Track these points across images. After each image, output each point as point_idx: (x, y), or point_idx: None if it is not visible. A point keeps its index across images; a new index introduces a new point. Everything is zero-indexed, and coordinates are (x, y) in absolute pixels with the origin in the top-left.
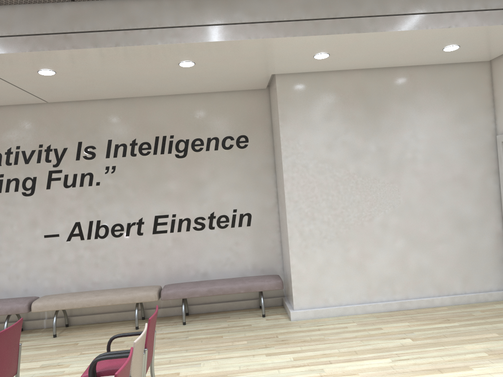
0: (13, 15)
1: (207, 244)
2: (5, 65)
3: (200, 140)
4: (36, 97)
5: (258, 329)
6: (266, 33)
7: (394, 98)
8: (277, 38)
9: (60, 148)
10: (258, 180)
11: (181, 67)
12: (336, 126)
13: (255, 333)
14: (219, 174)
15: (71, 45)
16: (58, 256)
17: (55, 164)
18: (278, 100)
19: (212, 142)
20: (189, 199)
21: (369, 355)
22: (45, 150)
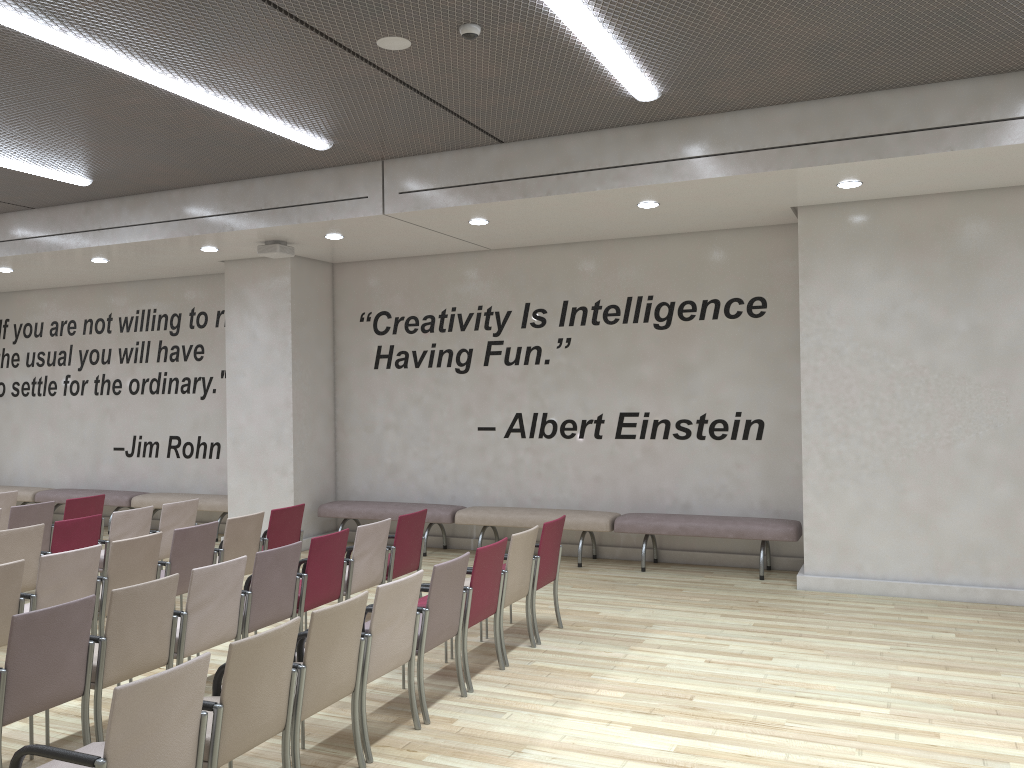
0: (439, 165)
1: (692, 462)
2: (432, 218)
3: (692, 304)
4: (475, 245)
5: (739, 590)
6: (738, 167)
7: (1009, 240)
8: (754, 173)
9: (503, 310)
10: (778, 369)
11: (643, 208)
12: (895, 288)
13: (730, 594)
14: (717, 355)
15: (497, 196)
16: (492, 457)
17: (495, 333)
18: (800, 246)
19: (709, 307)
20: (670, 391)
21: (865, 638)
22: (485, 313)
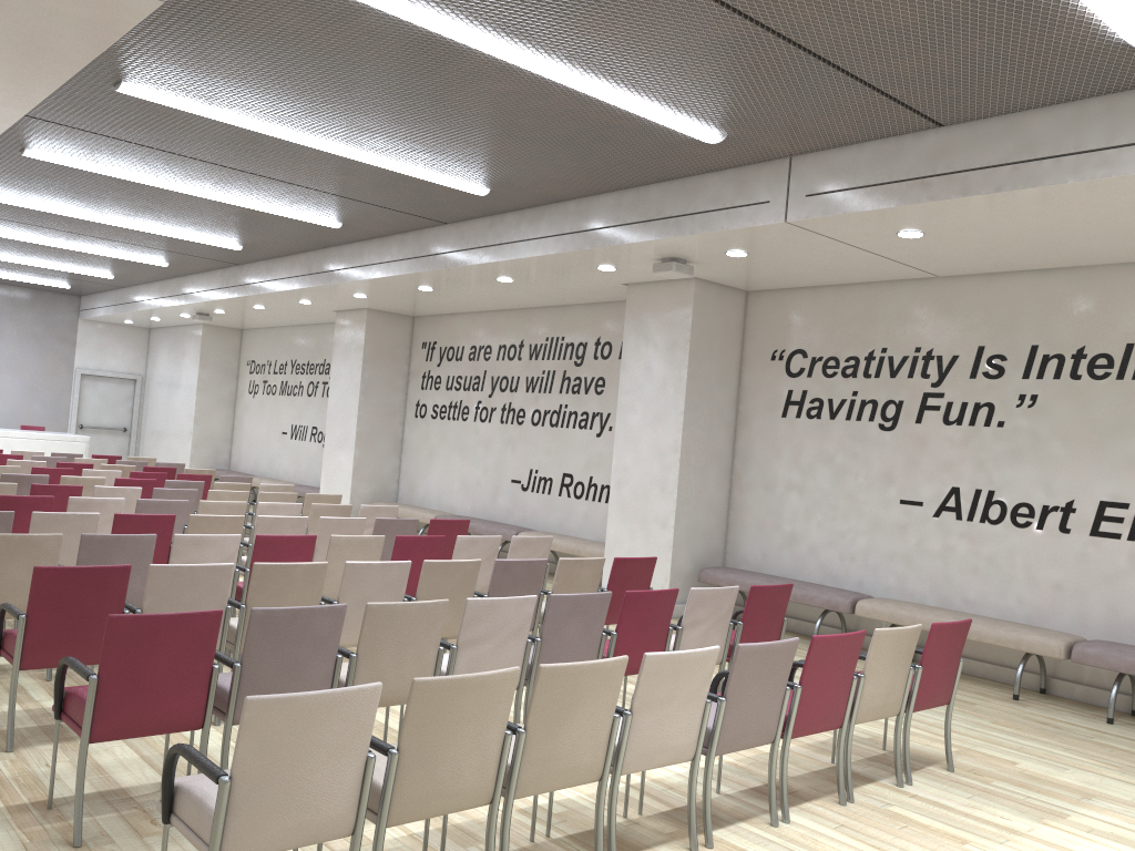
0: (858, 159)
1: None
2: (847, 228)
3: None
4: (915, 269)
5: None
6: None
7: None
8: None
9: (947, 354)
10: None
11: None
12: None
13: None
14: None
15: (928, 195)
16: (915, 540)
17: (934, 382)
18: None
19: None
20: None
21: None
22: (923, 357)
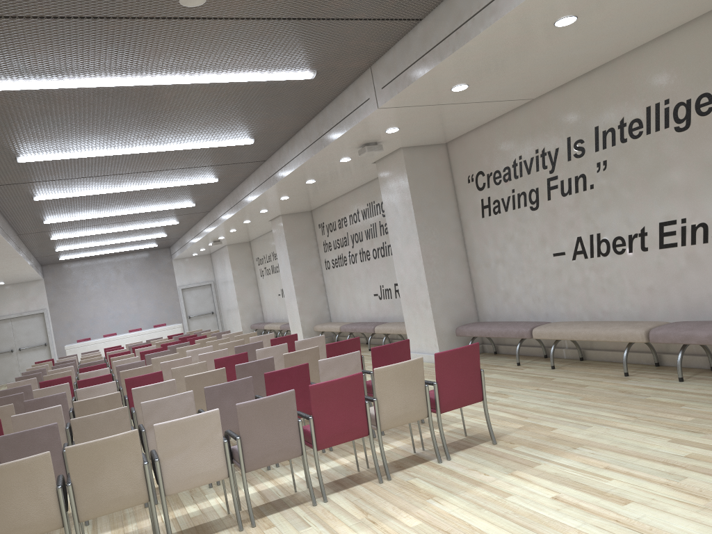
0: (395, 56)
1: None
2: (419, 98)
3: (707, 96)
4: (510, 101)
5: None
6: None
7: None
8: None
9: (552, 149)
10: None
11: (571, 25)
12: None
13: None
14: None
15: (427, 67)
16: (567, 278)
17: (550, 170)
18: None
19: None
20: (702, 193)
21: None
22: (541, 155)
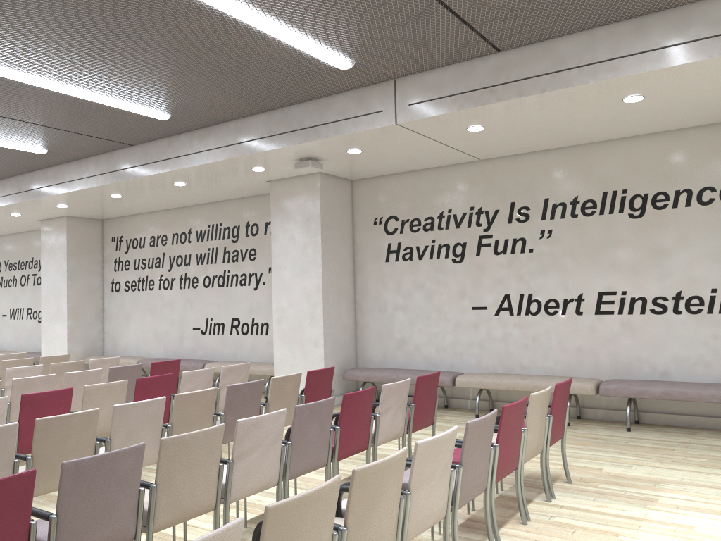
0: (443, 77)
1: (669, 334)
2: (436, 126)
3: (664, 194)
4: (467, 155)
5: None
6: None
7: None
8: None
9: (491, 209)
10: None
11: (626, 104)
12: None
13: None
14: (691, 239)
15: (496, 98)
16: (485, 332)
17: (485, 228)
18: None
19: (682, 196)
20: (646, 272)
21: None
22: (476, 213)
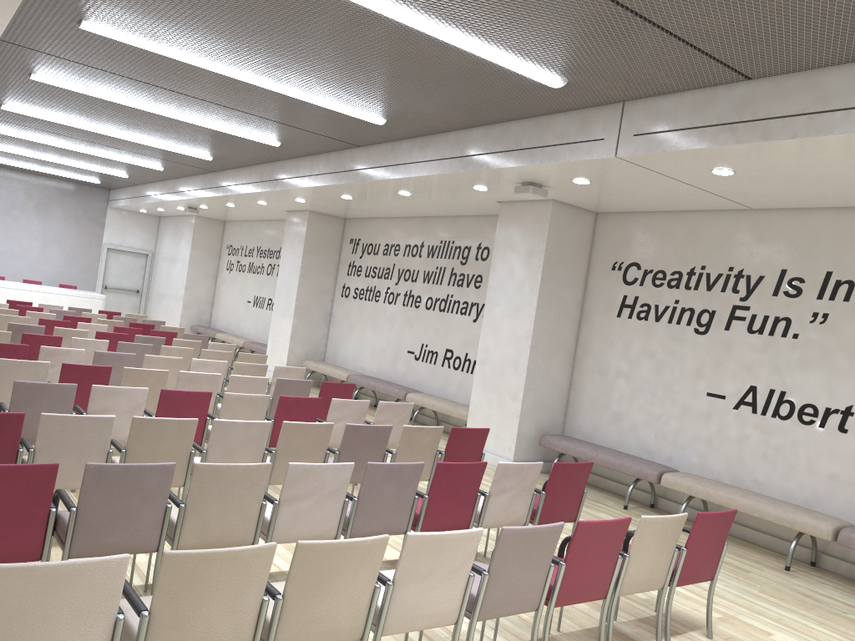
0: (678, 105)
1: None
2: (669, 164)
3: None
4: (731, 202)
5: None
6: None
7: None
8: None
9: (755, 274)
10: None
11: None
12: None
13: None
14: None
15: (734, 139)
16: (716, 427)
17: (742, 297)
18: None
19: None
20: None
21: None
22: (735, 275)
